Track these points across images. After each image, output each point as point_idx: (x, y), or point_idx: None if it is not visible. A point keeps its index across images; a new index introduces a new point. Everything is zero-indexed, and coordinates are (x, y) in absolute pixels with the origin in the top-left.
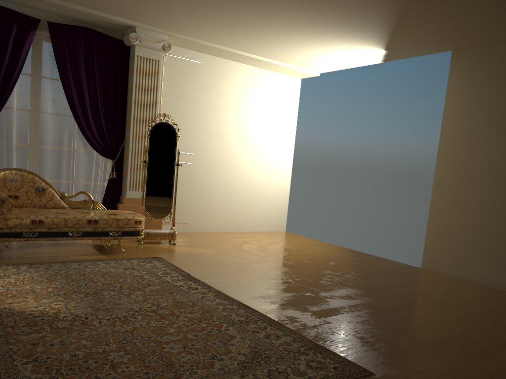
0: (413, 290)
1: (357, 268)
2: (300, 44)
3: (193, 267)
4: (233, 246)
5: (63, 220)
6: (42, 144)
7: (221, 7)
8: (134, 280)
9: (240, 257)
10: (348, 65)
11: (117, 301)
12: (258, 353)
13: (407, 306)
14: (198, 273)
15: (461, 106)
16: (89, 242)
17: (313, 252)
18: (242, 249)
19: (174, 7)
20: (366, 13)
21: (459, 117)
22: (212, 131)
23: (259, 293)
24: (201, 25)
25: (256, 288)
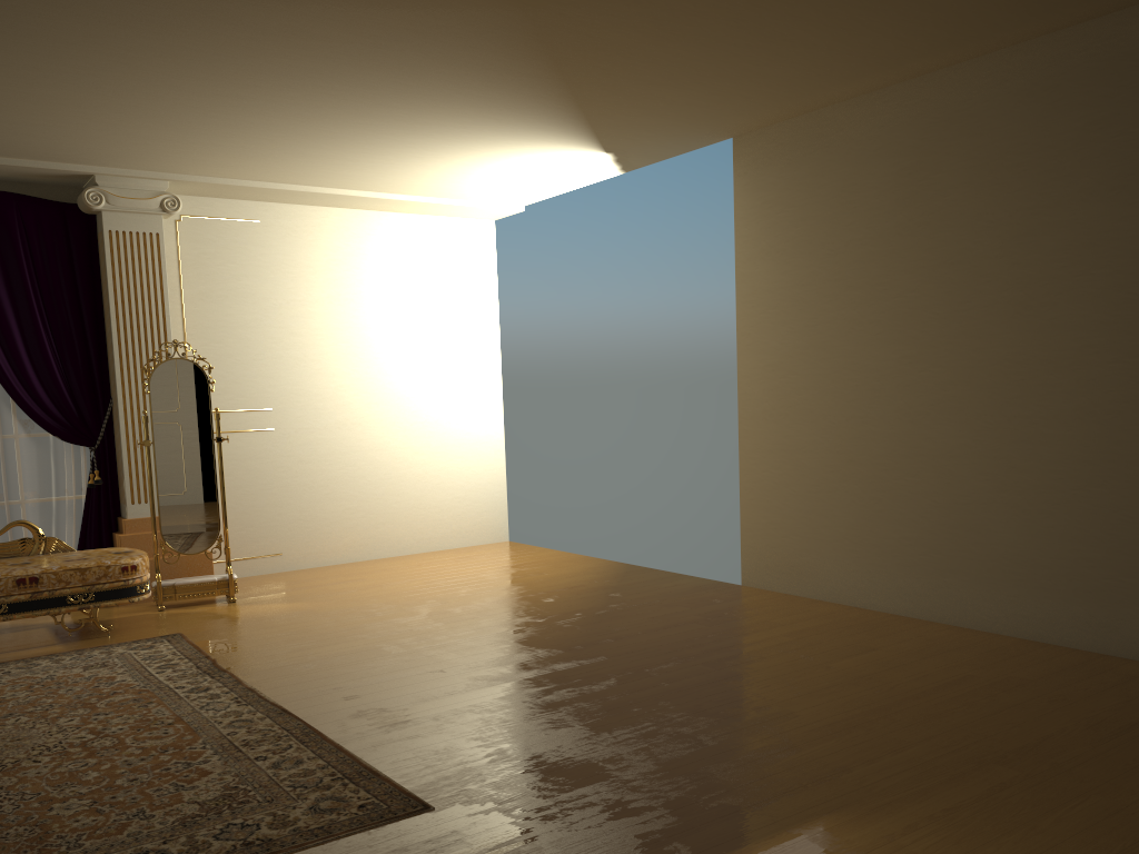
0: (675, 636)
1: (596, 603)
2: (435, 162)
3: (237, 645)
4: (363, 588)
5: None
6: None
7: (229, 123)
8: (90, 687)
9: (356, 612)
10: (564, 186)
11: (24, 734)
12: (231, 797)
13: (630, 669)
14: (239, 656)
15: (762, 247)
16: (51, 620)
17: (528, 581)
18: (377, 593)
19: (141, 133)
20: (507, 99)
21: (762, 271)
22: (308, 357)
23: (333, 682)
24: (220, 156)
25: (336, 673)
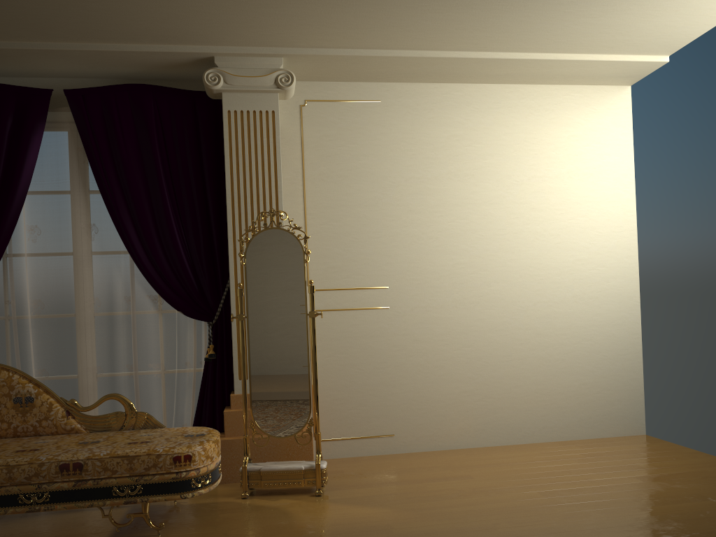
0: None
1: None
2: None
3: None
4: (465, 494)
5: (5, 470)
6: (75, 310)
7: None
8: None
9: None
10: None
11: None
12: None
13: None
14: None
15: None
16: None
17: (688, 513)
18: (478, 506)
19: None
20: None
21: None
22: (425, 234)
23: None
24: (314, 4)
25: None
